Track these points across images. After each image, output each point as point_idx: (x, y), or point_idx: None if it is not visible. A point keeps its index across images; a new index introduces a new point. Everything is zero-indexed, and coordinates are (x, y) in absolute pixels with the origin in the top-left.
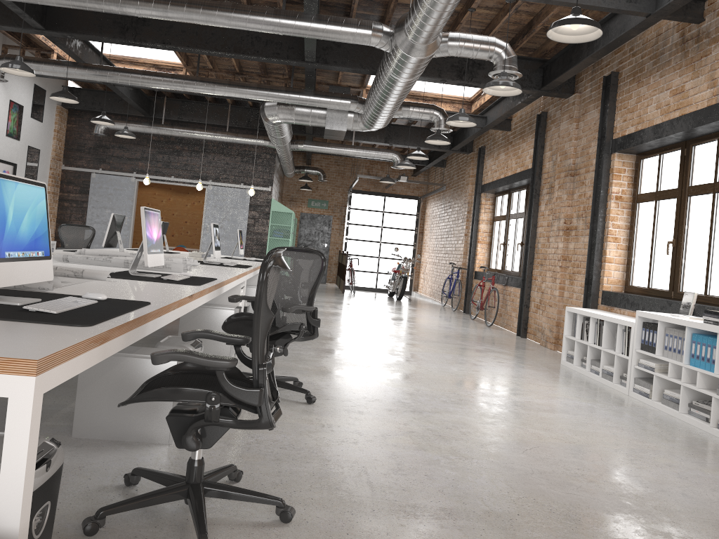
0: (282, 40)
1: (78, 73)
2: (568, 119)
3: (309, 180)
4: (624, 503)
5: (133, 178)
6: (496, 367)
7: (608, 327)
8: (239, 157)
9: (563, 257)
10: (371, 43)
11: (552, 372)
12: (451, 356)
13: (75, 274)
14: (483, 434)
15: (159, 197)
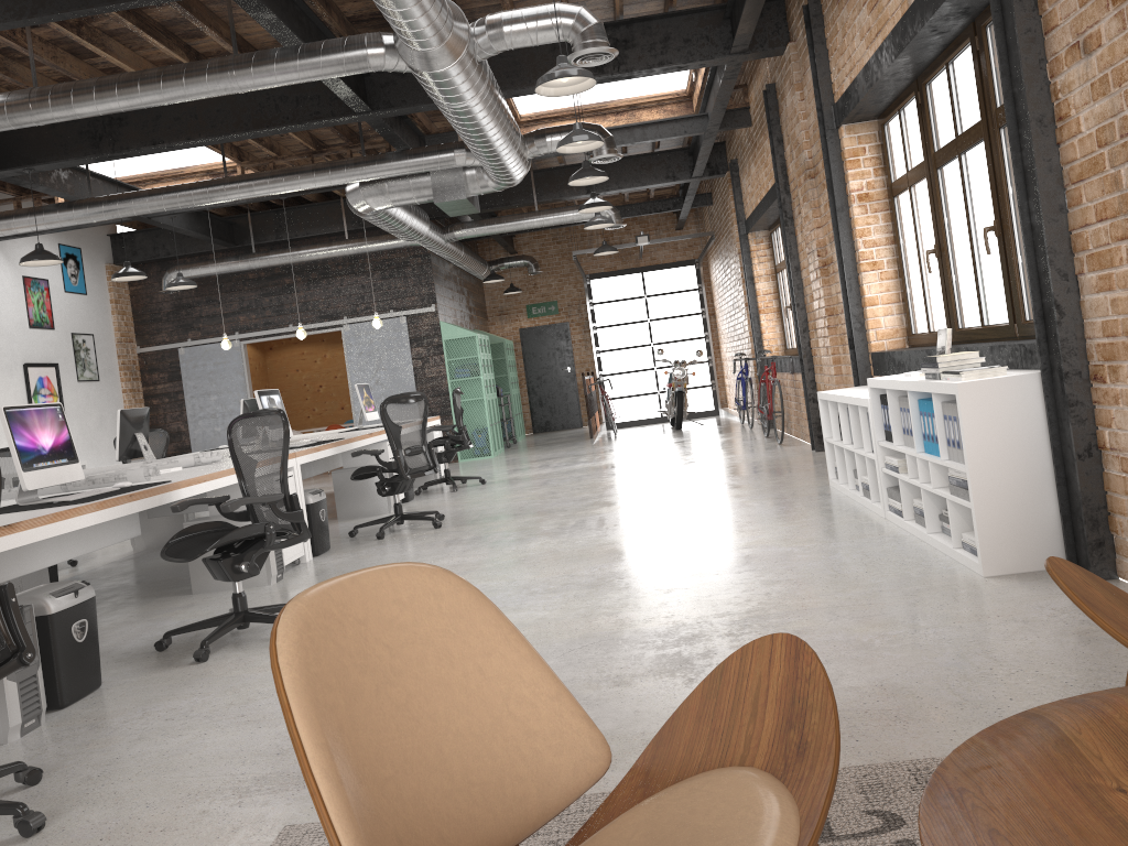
0: (319, 91)
1: (63, 218)
2: (790, 88)
3: (499, 279)
4: (629, 713)
5: (237, 341)
6: (703, 514)
7: (856, 413)
8: (378, 272)
9: (828, 312)
10: (374, 68)
11: (794, 503)
12: (645, 511)
13: None
14: (529, 637)
15: (310, 357)
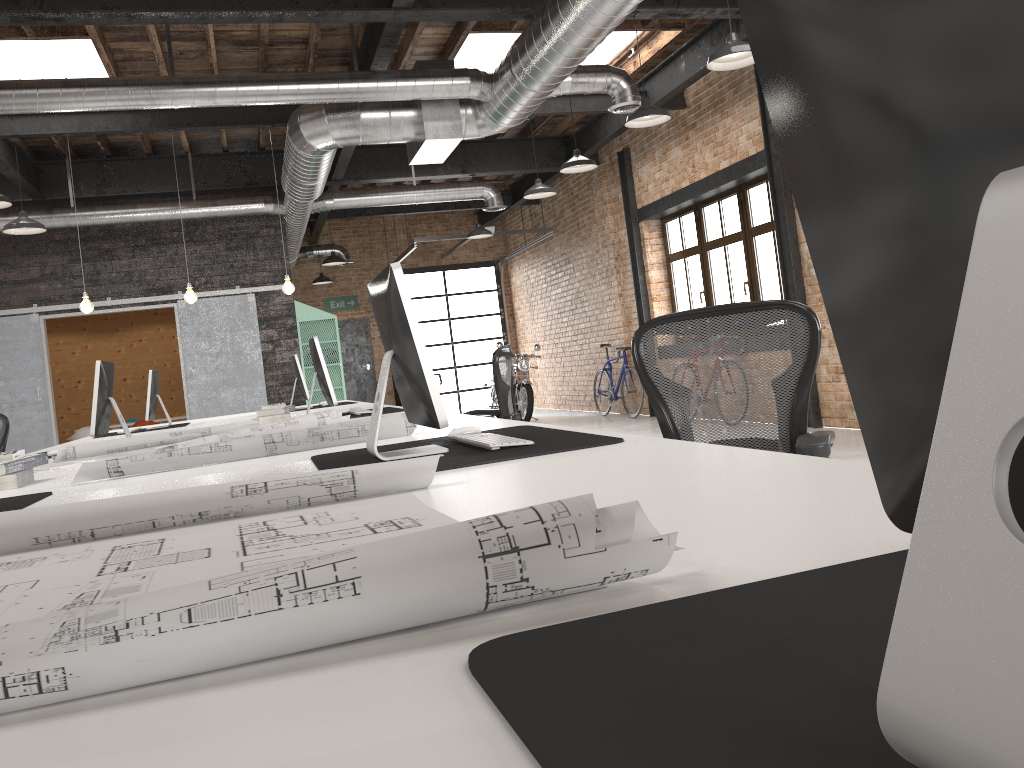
0: None
1: None
2: None
3: (342, 261)
4: None
5: (35, 315)
6: None
7: None
8: (223, 242)
9: None
10: None
11: None
12: None
13: (332, 490)
14: None
15: (67, 347)
